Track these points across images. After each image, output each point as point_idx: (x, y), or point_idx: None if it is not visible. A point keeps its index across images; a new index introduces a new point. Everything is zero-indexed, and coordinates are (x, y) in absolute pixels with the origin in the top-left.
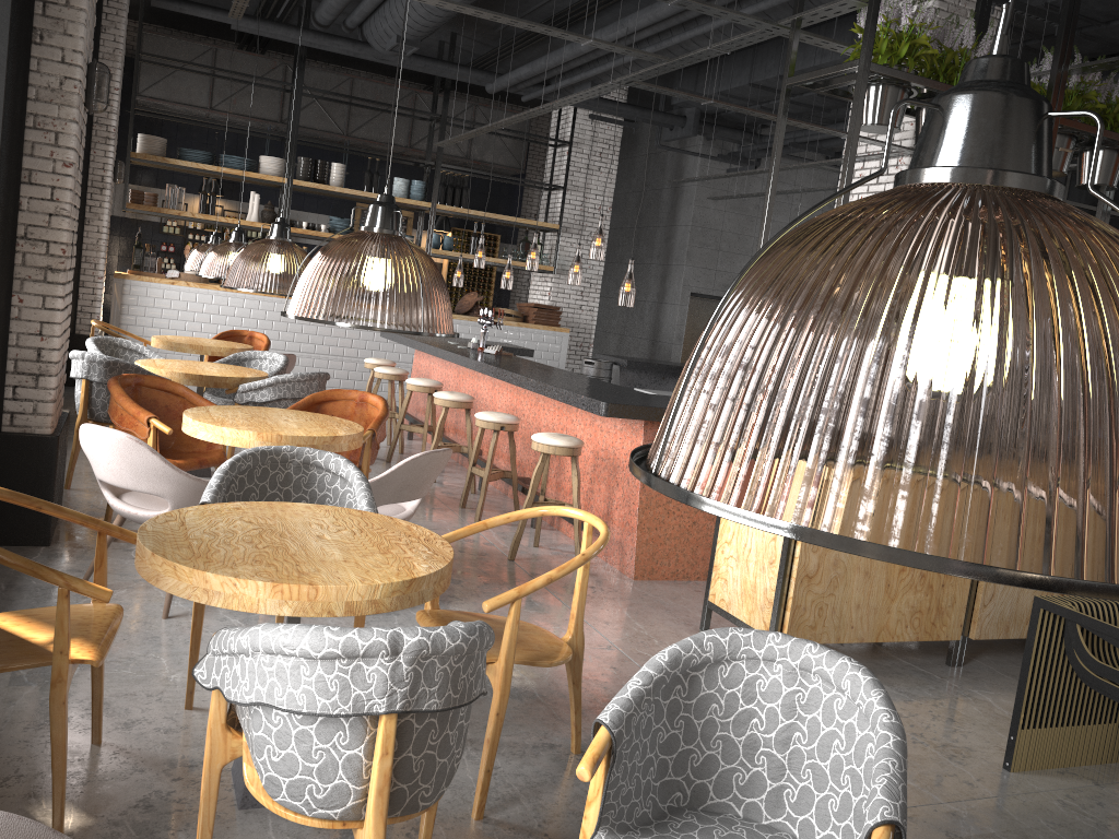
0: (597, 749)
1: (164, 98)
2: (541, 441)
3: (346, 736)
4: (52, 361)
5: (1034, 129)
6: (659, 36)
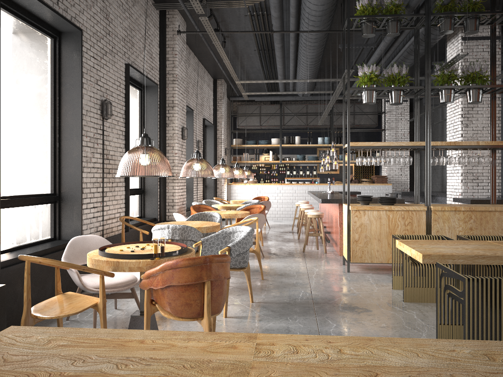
0: (197, 242)
1: (246, 125)
2: (308, 214)
3: None
4: (176, 202)
5: (142, 140)
6: None
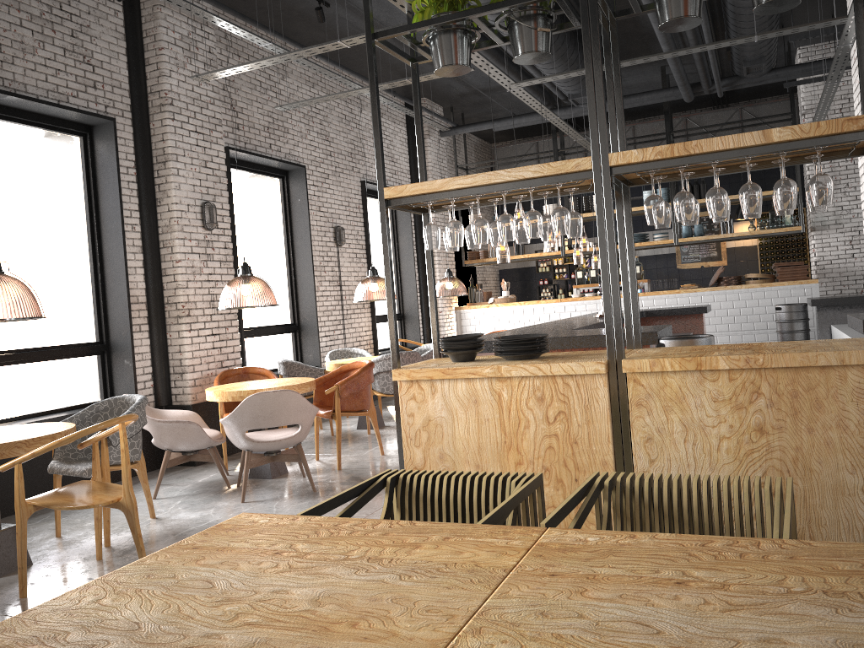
0: None
1: None
2: None
3: None
4: (186, 364)
5: None
6: (726, 6)
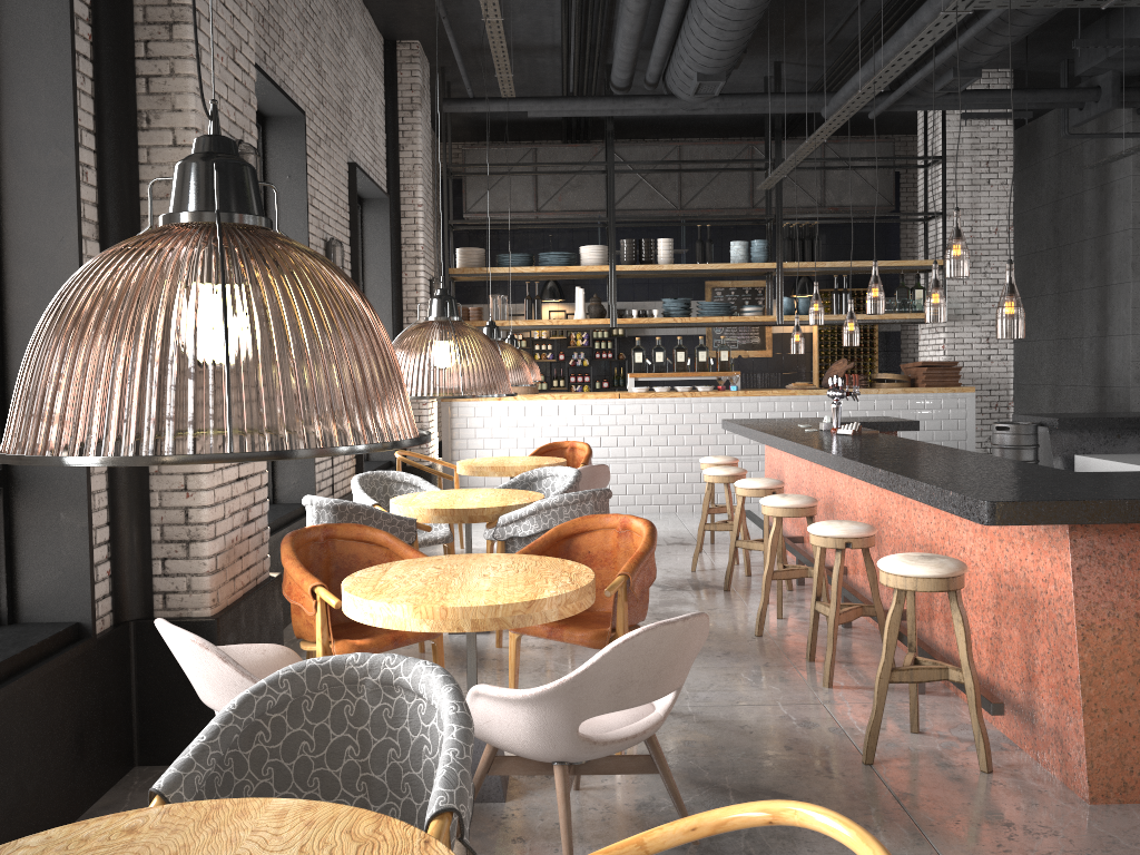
0: None
1: (491, 210)
2: (891, 571)
3: None
4: (203, 521)
5: None
6: None
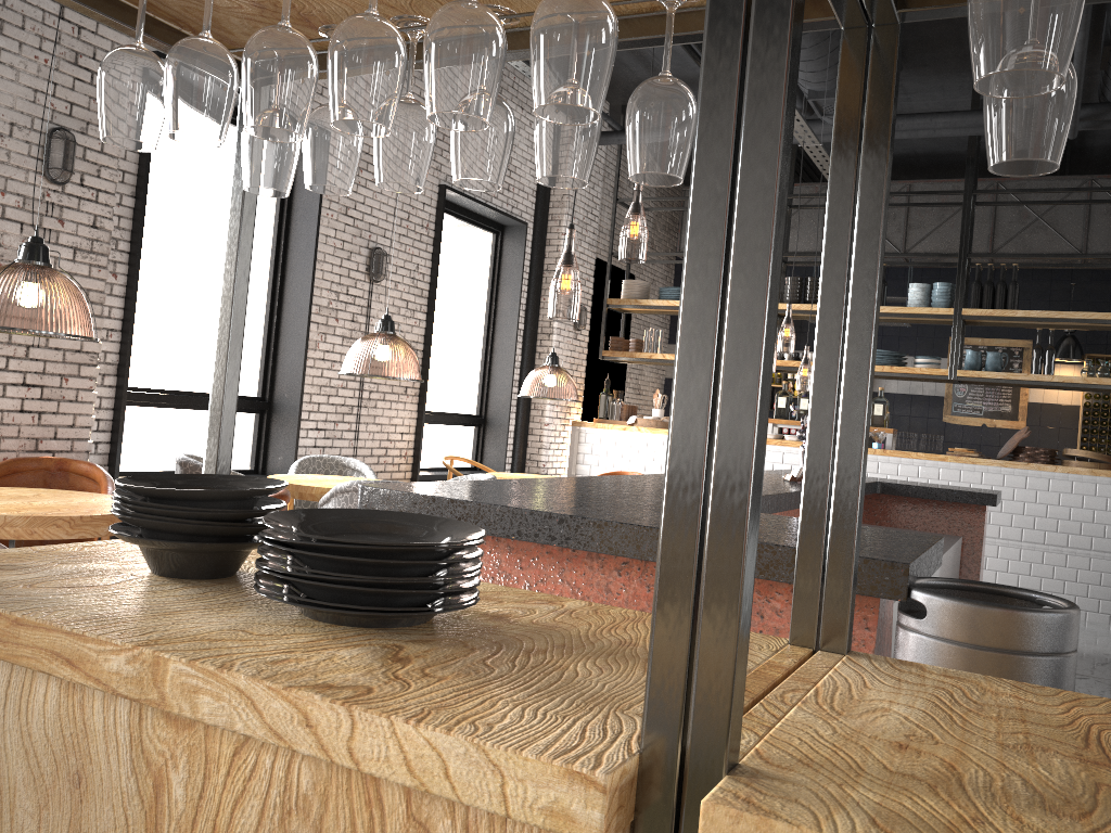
0: None
1: None
2: None
3: None
4: None
5: None
6: None
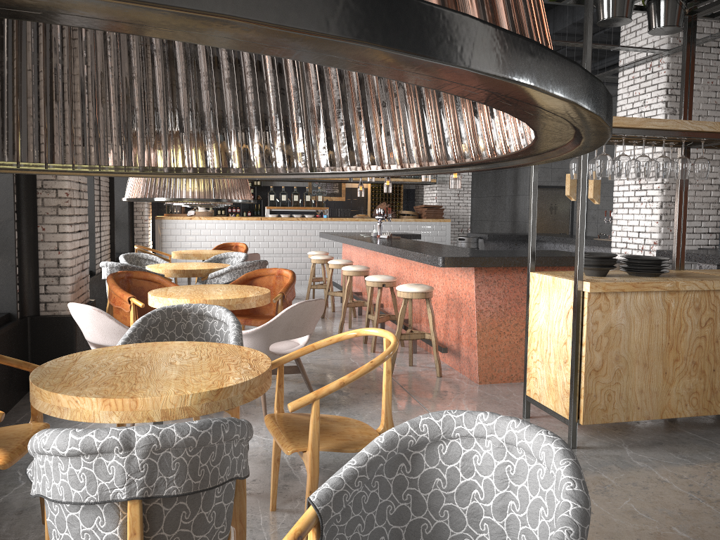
0: (300, 526)
1: None
2: (402, 290)
3: (104, 520)
4: (67, 266)
5: None
6: None
